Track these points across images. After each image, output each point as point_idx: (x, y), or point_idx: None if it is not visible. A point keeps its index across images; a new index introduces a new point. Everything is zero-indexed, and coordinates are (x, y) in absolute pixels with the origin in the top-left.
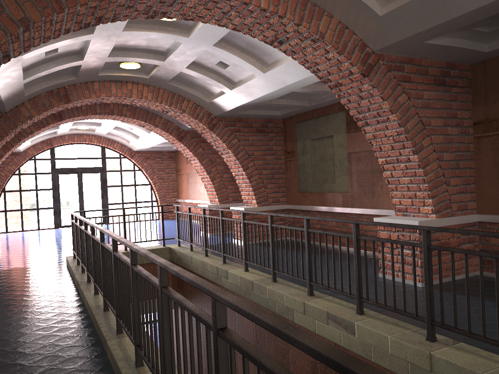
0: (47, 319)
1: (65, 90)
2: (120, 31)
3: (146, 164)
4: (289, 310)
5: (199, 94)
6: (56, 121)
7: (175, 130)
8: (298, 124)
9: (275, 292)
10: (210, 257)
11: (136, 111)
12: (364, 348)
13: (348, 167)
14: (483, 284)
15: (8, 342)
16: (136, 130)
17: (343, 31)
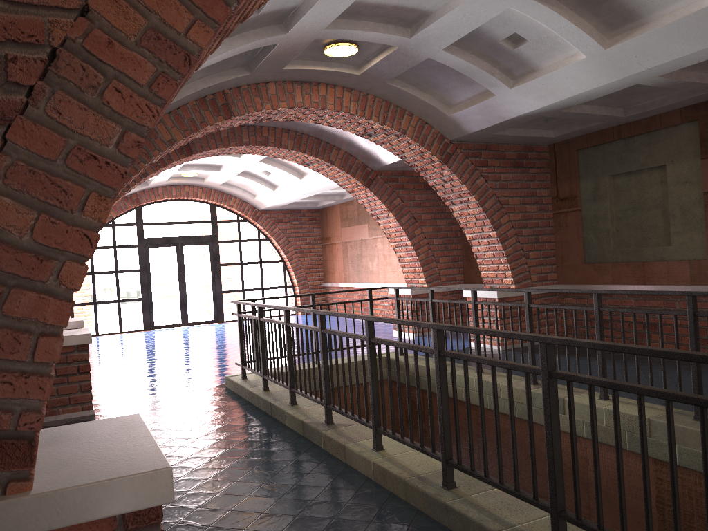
0: (319, 504)
1: (225, 97)
2: None
3: (277, 230)
4: None
5: (435, 102)
6: (182, 156)
7: (360, 170)
8: (583, 151)
9: None
10: (490, 374)
11: (302, 140)
12: None
13: (701, 217)
14: None
15: None
16: (276, 176)
17: None
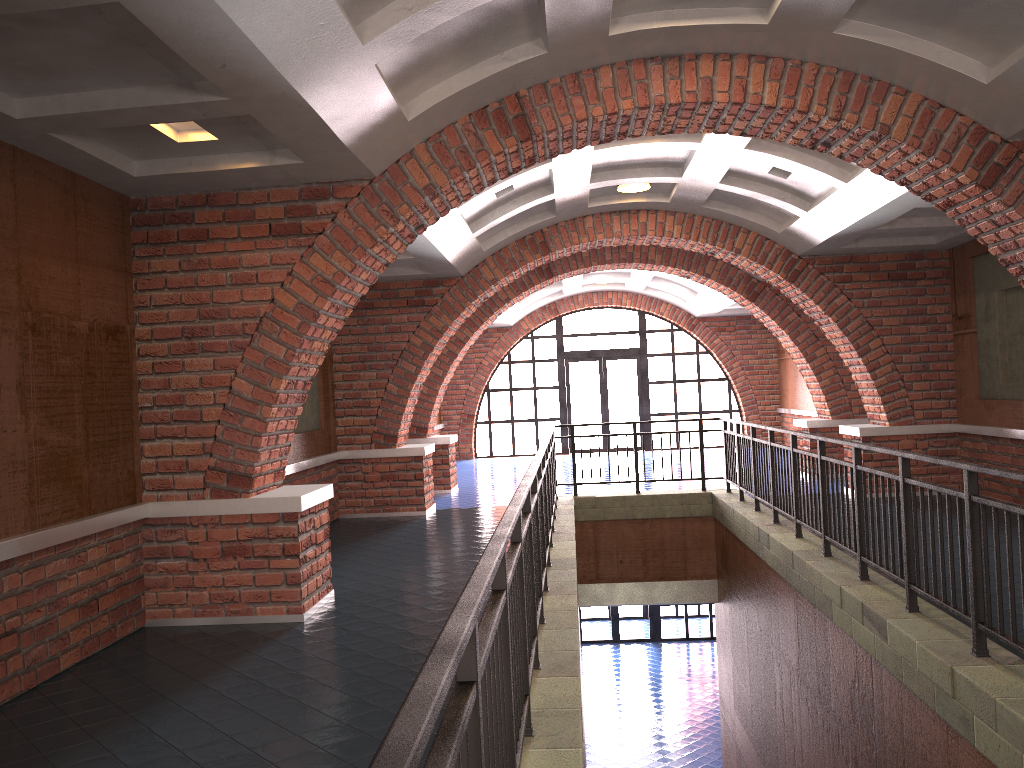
0: None
1: (542, 235)
2: (591, 151)
3: (718, 341)
4: (827, 602)
5: (762, 219)
6: (542, 279)
7: (743, 282)
8: (977, 259)
9: (813, 571)
10: (762, 512)
11: (672, 253)
12: (895, 663)
13: None
14: (1023, 561)
15: (425, 588)
16: (689, 282)
17: (932, 114)
